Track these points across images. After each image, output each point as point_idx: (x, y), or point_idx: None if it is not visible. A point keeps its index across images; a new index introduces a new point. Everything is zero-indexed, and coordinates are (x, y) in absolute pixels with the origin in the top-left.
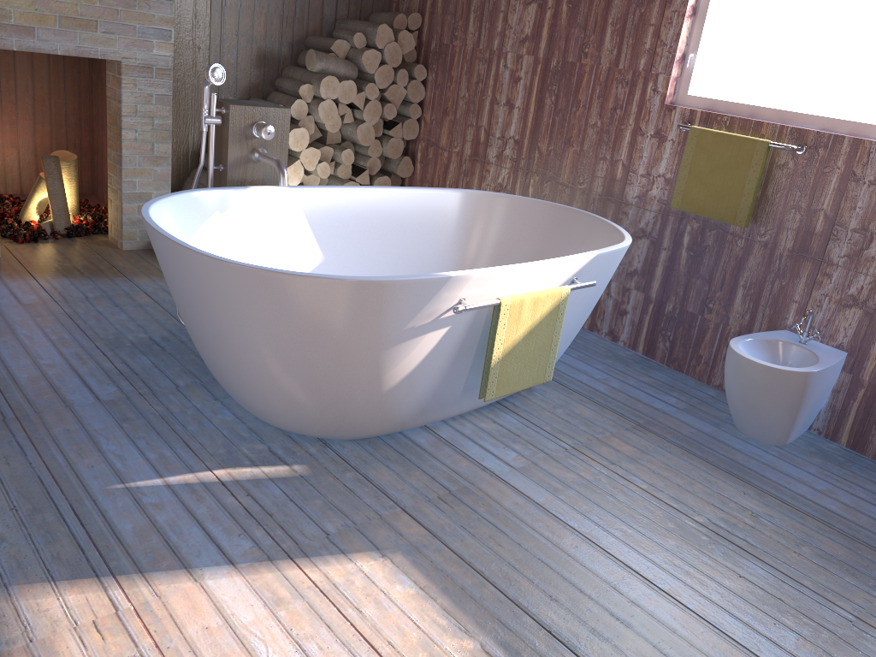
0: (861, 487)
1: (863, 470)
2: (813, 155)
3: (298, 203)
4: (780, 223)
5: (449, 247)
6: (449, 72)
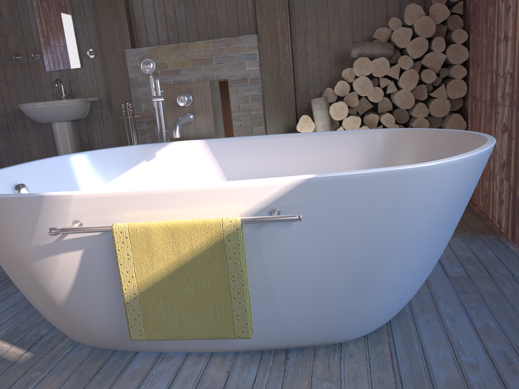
0: None
1: None
2: None
3: (212, 151)
4: None
5: None
6: (478, 27)
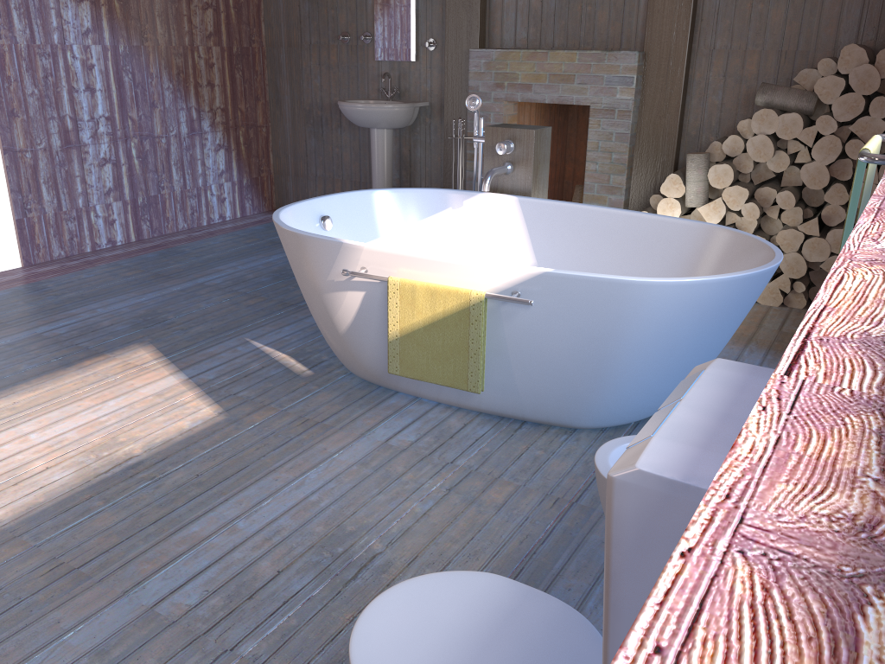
0: None
1: None
2: None
3: (522, 211)
4: None
5: None
6: None
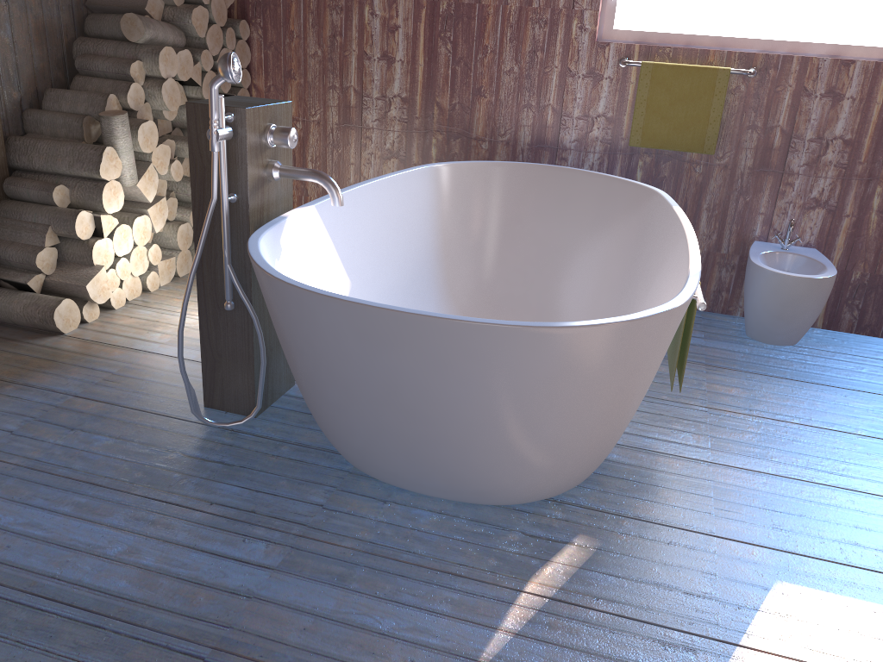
0: (875, 358)
1: (856, 343)
2: (764, 76)
3: (323, 222)
4: (738, 144)
5: (430, 234)
6: (285, 26)
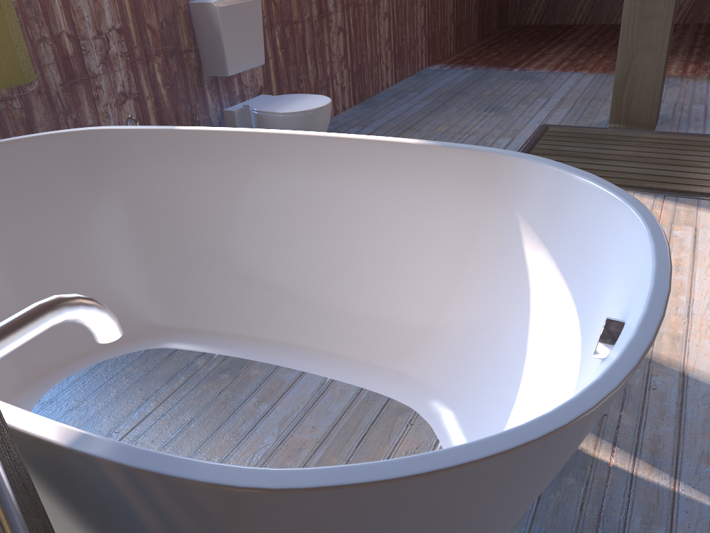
0: None
1: None
2: None
3: None
4: (39, 63)
5: None
6: None
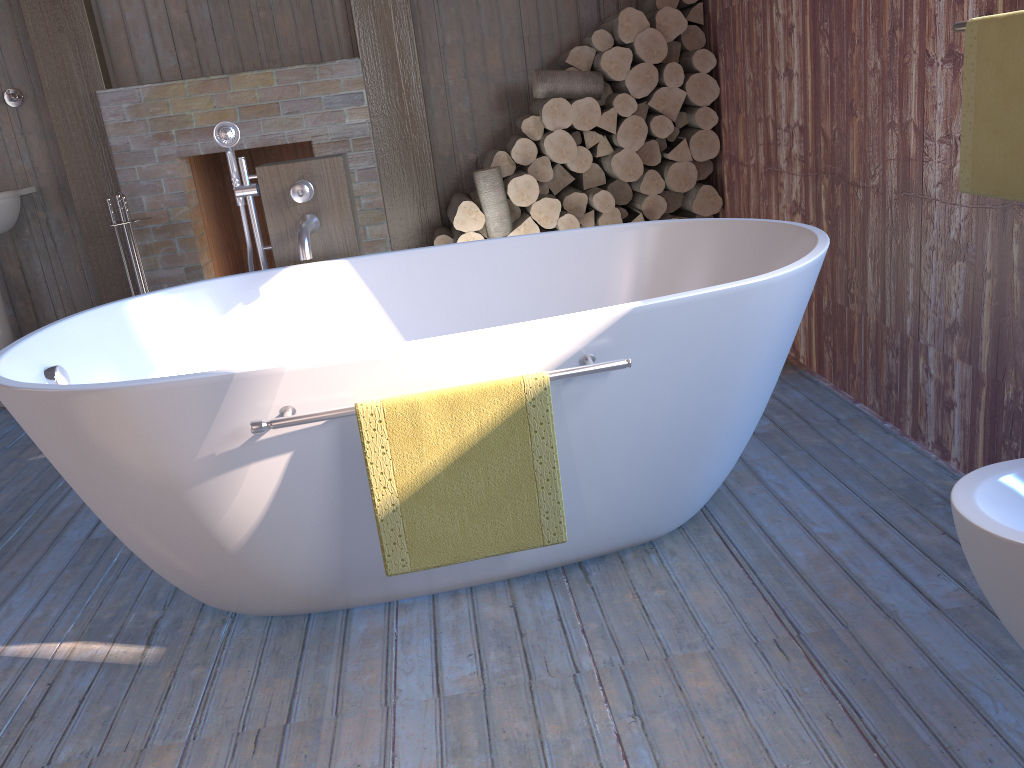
0: None
1: None
2: None
3: (362, 278)
4: None
5: None
6: (734, 48)
